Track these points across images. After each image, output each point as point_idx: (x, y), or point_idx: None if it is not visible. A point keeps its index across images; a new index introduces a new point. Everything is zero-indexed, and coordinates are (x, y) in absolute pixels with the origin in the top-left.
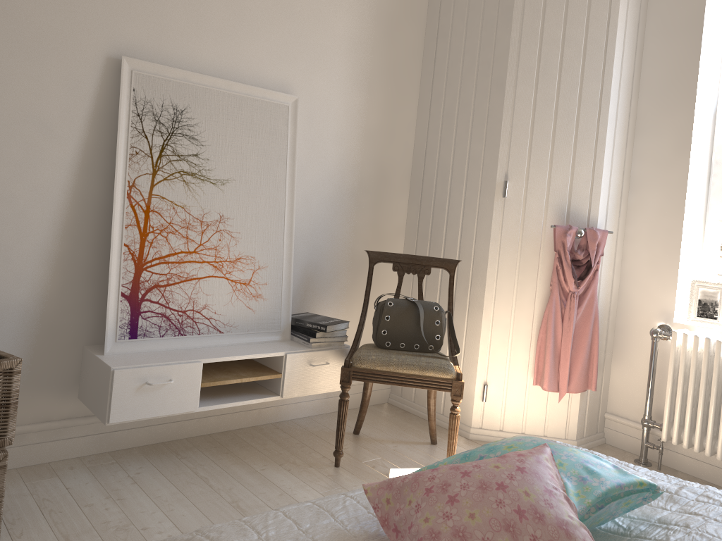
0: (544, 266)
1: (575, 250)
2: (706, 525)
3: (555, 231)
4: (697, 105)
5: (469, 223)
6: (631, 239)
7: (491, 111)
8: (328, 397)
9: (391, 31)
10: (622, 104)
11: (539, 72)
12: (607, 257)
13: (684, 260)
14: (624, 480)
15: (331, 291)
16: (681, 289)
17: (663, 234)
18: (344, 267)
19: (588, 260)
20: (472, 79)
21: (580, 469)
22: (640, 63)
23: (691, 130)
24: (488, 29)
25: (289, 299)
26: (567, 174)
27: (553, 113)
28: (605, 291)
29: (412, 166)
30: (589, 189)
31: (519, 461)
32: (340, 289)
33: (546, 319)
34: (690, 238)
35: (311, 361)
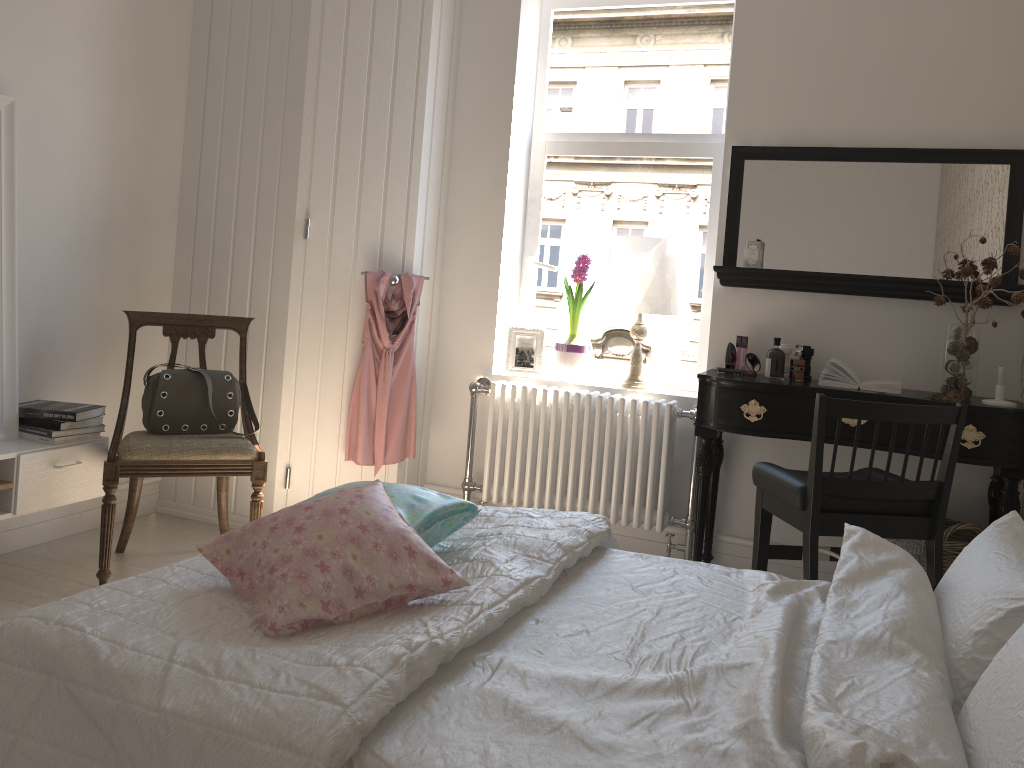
0: (355, 320)
1: (390, 300)
2: (515, 530)
3: (366, 278)
4: (513, 137)
5: (263, 272)
6: (449, 285)
7: (286, 132)
8: (72, 514)
9: (147, 14)
10: (437, 131)
11: (343, 88)
12: (424, 307)
13: (502, 306)
14: (448, 502)
15: (71, 370)
16: (499, 338)
17: (481, 279)
18: (89, 335)
19: (404, 311)
20: (260, 89)
21: (410, 498)
22: (455, 84)
23: (507, 165)
24: (280, 28)
25: (14, 382)
26: (379, 211)
27: (361, 139)
28: (422, 345)
29: (181, 198)
30: (403, 229)
31: (357, 491)
32: (84, 366)
33: (358, 382)
34: (508, 282)
35: (55, 461)
